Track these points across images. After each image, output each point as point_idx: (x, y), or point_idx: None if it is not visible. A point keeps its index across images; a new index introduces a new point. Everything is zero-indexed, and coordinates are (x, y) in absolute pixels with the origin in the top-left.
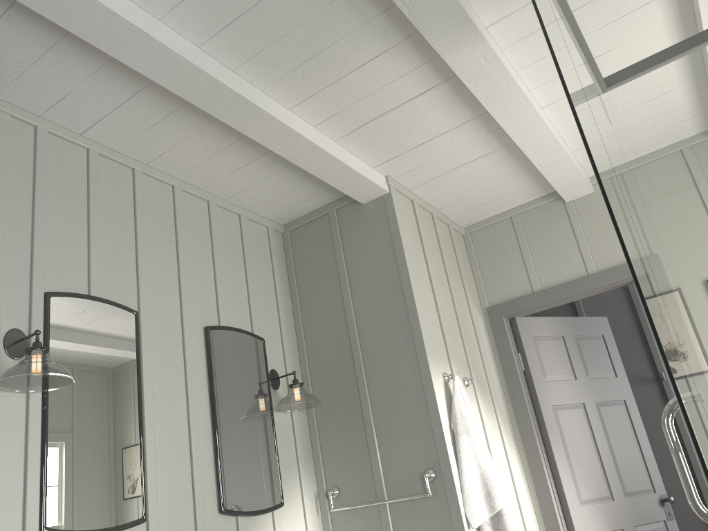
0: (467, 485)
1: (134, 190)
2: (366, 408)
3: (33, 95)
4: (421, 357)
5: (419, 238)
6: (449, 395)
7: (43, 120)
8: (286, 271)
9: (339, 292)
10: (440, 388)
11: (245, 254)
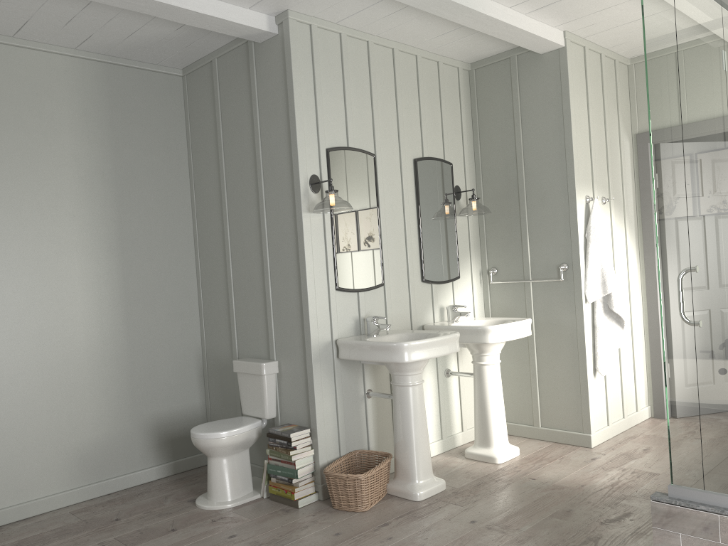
0: (589, 276)
1: (369, 60)
2: (524, 217)
3: (312, 7)
4: (570, 185)
5: (584, 82)
6: (588, 212)
7: (314, 19)
8: (470, 104)
9: (512, 126)
10: (582, 208)
11: (441, 96)
